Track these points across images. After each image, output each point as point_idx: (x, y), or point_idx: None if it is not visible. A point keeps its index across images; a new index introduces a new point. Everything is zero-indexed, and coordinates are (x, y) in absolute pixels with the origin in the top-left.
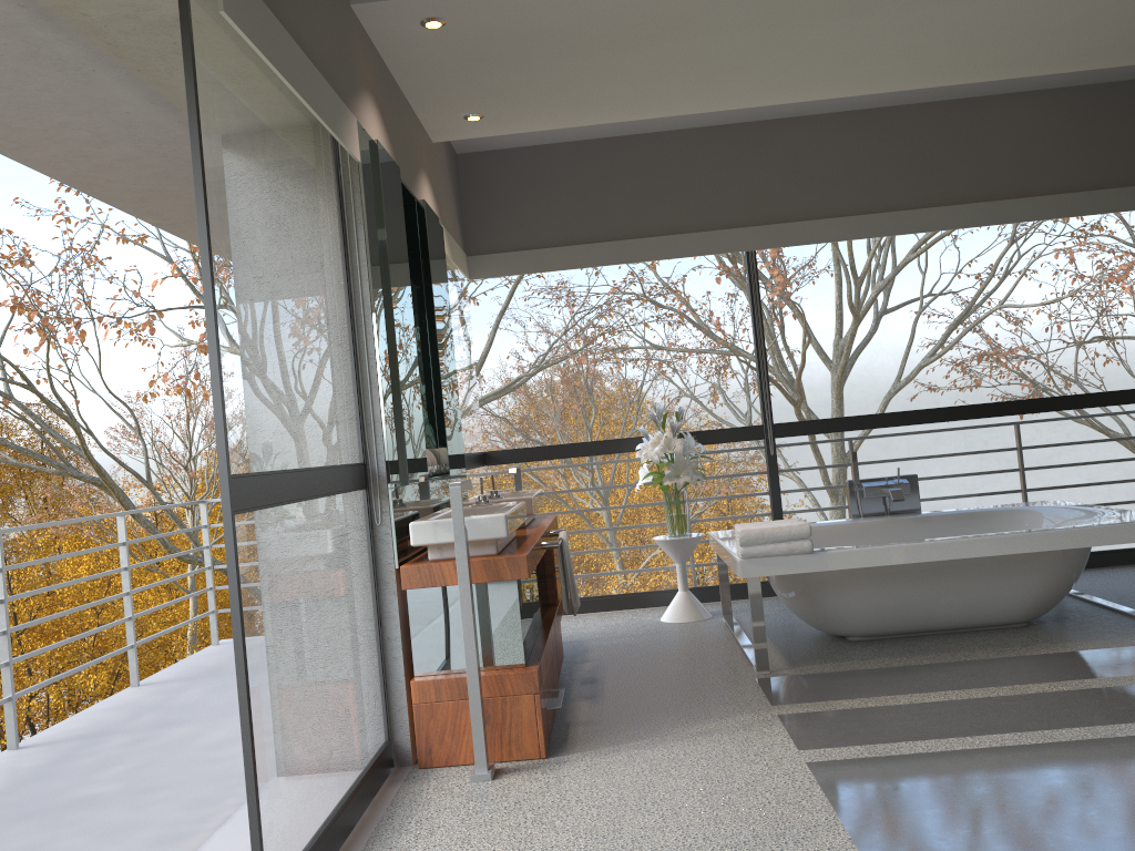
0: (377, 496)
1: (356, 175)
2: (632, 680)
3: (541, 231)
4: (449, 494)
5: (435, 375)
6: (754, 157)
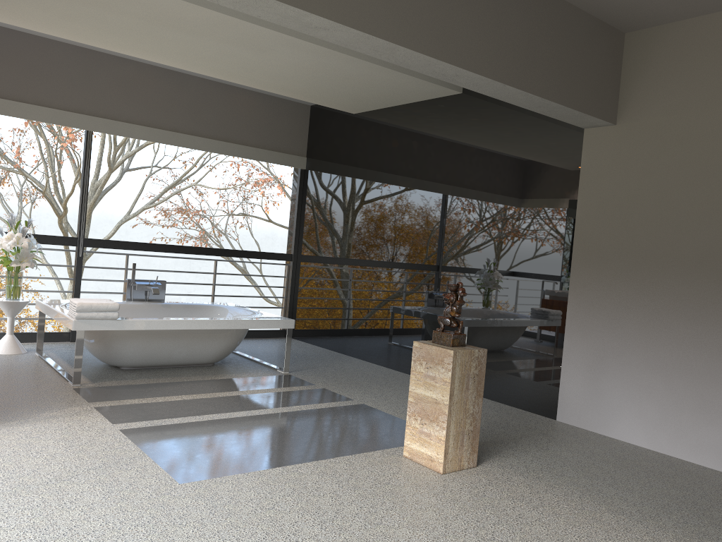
0: None
1: None
2: None
3: None
4: None
5: None
6: (103, 75)
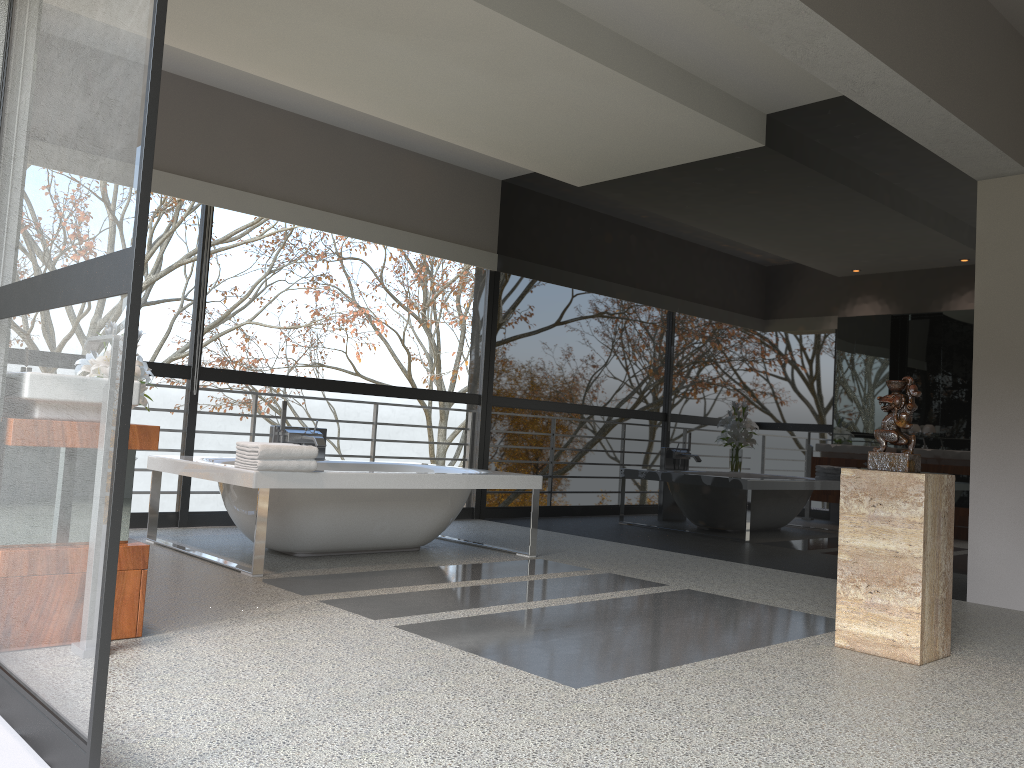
0: None
1: None
2: None
3: None
4: None
5: None
6: (229, 125)
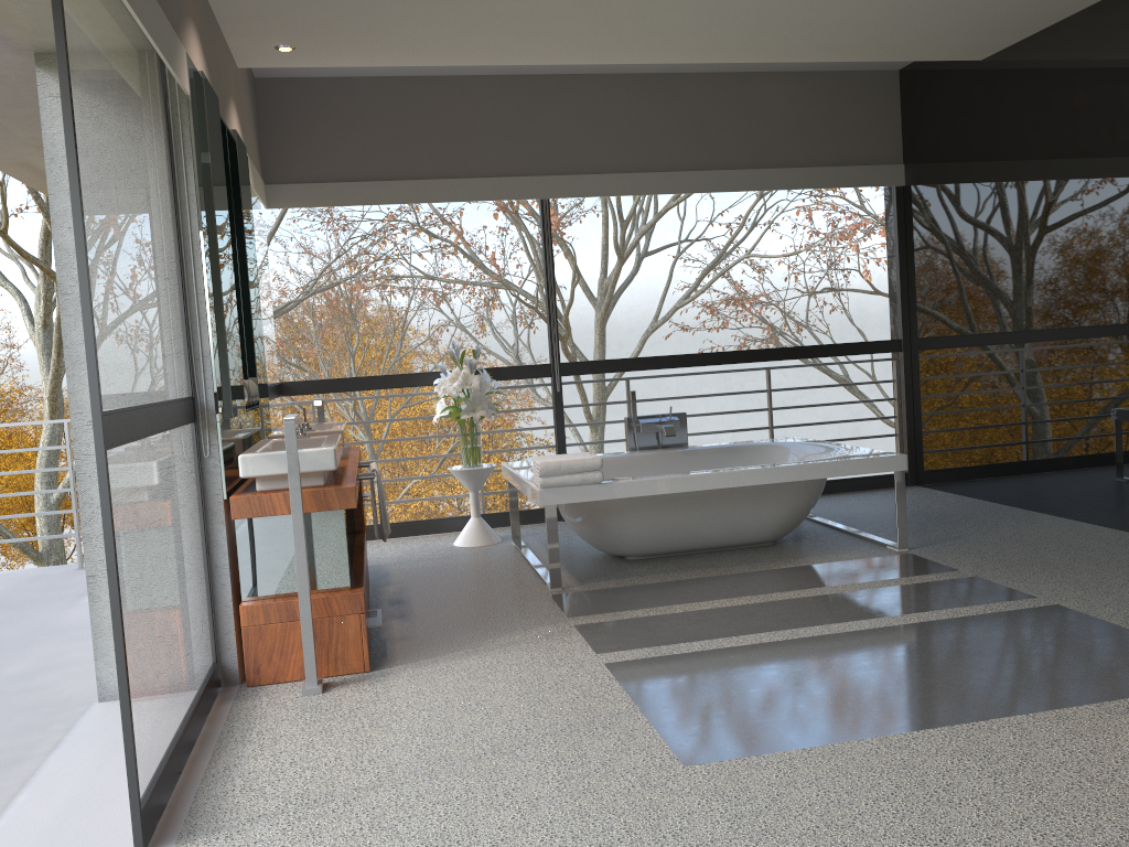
0: (205, 430)
1: (185, 108)
2: (437, 600)
3: (342, 164)
4: (258, 426)
5: (245, 307)
6: (551, 109)
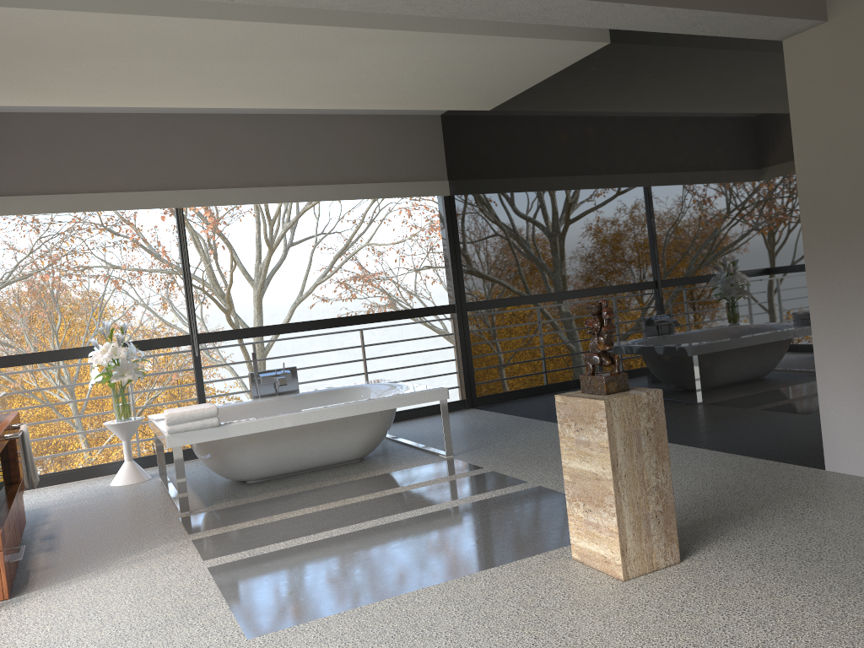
0: None
1: None
2: (84, 532)
3: (3, 182)
4: None
5: None
6: (181, 140)
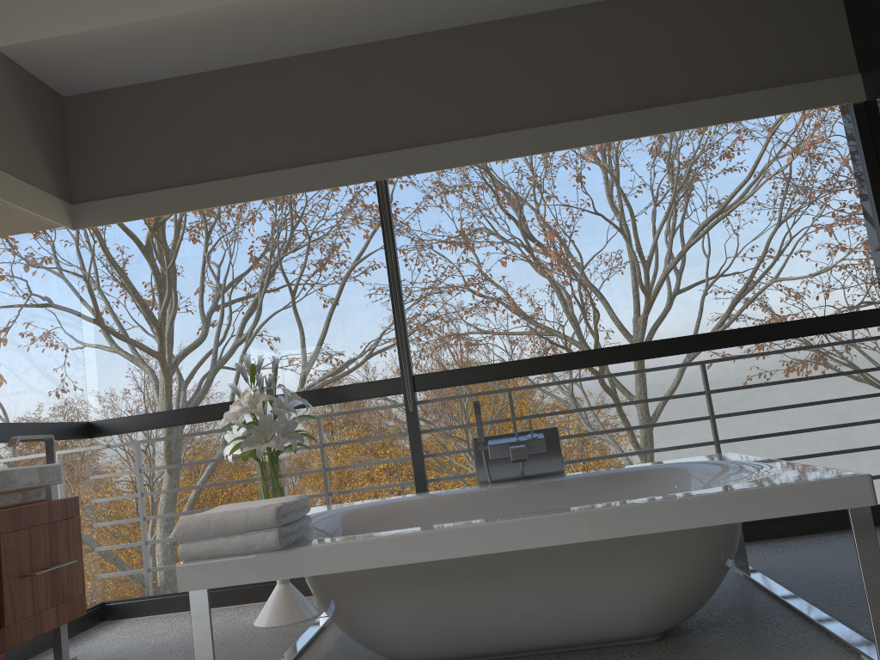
0: None
1: None
2: None
3: (152, 172)
4: None
5: None
6: (381, 79)
